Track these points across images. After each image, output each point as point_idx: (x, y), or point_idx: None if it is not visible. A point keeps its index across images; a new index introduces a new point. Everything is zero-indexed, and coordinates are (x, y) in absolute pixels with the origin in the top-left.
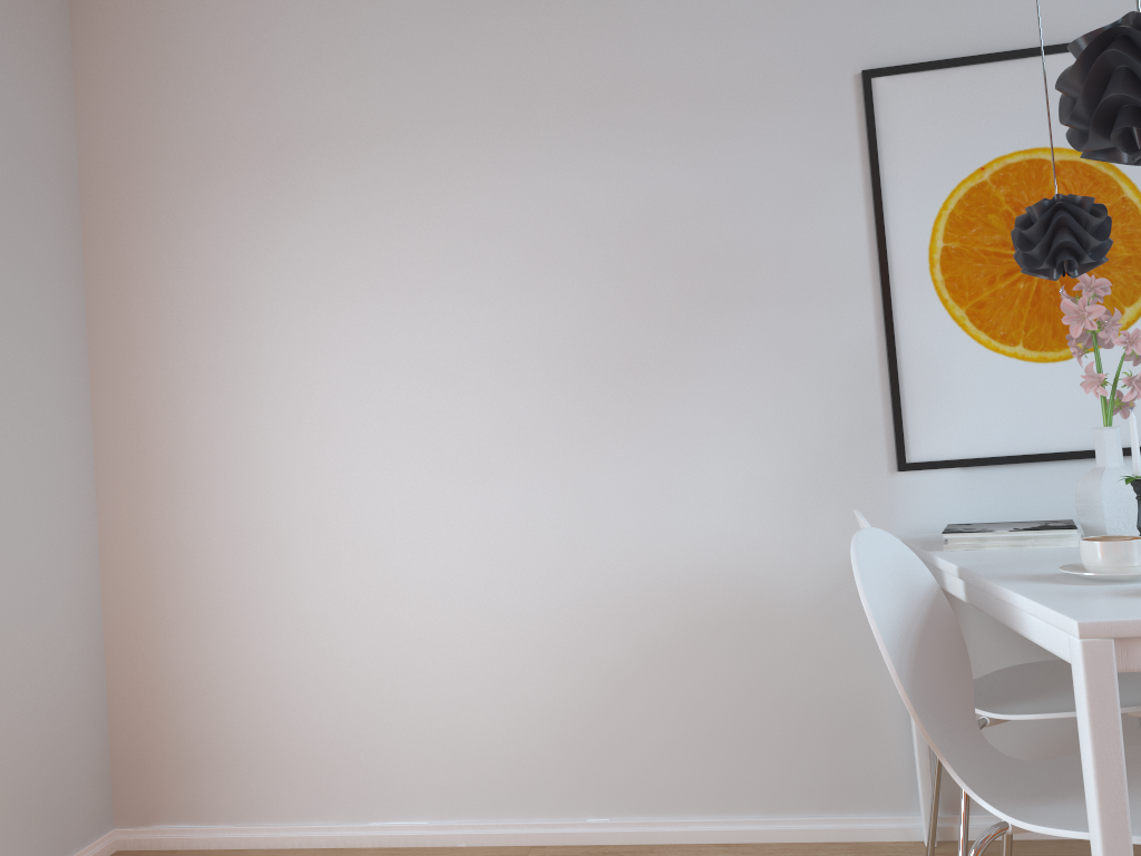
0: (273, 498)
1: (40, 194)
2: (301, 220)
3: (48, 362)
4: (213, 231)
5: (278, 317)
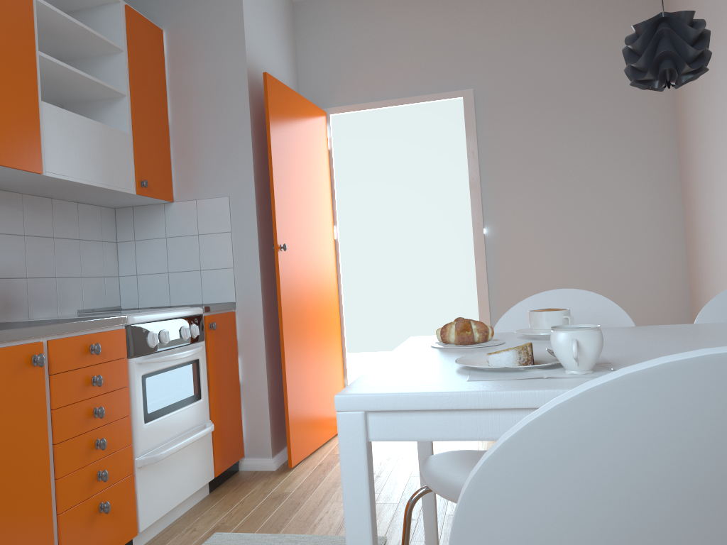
0: (719, 246)
1: (639, 97)
2: (715, 76)
3: (644, 179)
4: (697, 92)
5: (713, 138)
